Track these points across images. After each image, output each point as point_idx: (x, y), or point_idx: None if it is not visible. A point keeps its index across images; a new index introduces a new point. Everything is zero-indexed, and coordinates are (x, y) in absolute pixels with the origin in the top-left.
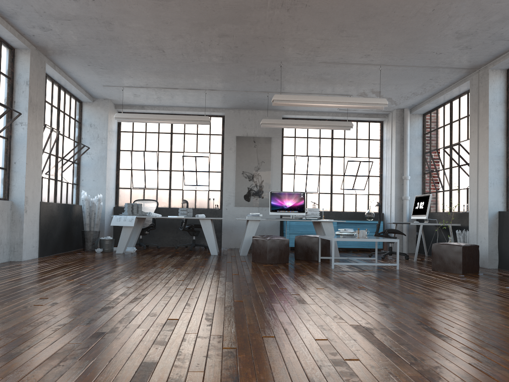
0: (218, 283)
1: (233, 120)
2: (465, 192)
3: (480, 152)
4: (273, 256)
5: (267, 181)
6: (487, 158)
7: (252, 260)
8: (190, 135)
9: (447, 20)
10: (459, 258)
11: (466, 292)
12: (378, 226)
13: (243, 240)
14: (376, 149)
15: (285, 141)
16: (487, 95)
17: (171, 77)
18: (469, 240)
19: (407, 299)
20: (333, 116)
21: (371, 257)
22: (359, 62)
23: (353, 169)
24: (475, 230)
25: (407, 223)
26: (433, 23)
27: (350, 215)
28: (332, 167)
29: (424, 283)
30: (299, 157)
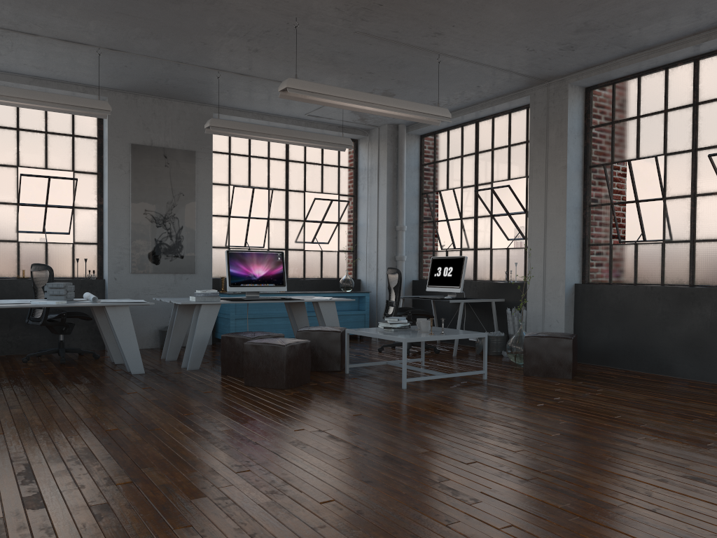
0: (339, 469)
1: (125, 113)
2: (503, 253)
3: (551, 200)
4: (293, 375)
5: (190, 228)
6: (565, 210)
7: (244, 383)
8: (31, 133)
9: (596, 1)
10: (568, 357)
11: (685, 423)
12: (397, 305)
13: (173, 339)
14: (348, 183)
15: (214, 158)
16: (565, 121)
17: (42, 8)
18: (528, 323)
19: (684, 457)
20: (293, 125)
21: (385, 353)
22: (414, 44)
23: (320, 212)
24: (539, 309)
25: (427, 297)
26: (576, 1)
27: (316, 284)
28: (288, 207)
29: (591, 408)
30: (239, 189)
